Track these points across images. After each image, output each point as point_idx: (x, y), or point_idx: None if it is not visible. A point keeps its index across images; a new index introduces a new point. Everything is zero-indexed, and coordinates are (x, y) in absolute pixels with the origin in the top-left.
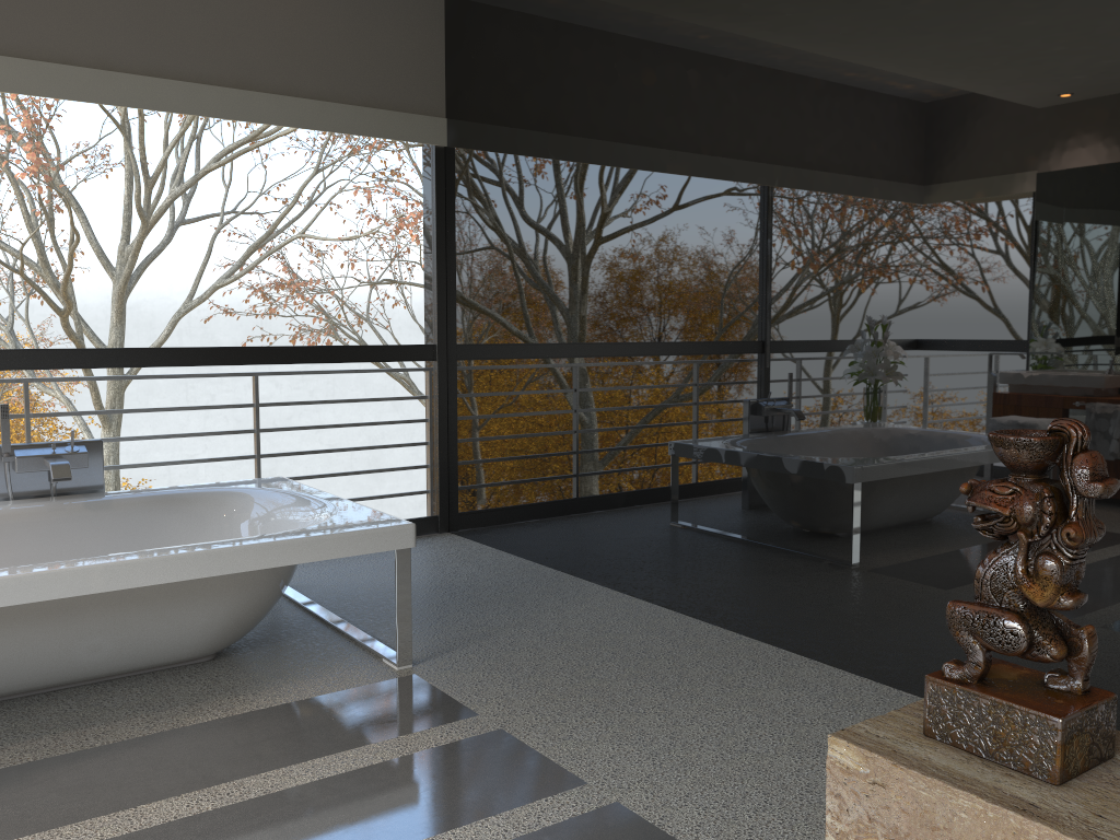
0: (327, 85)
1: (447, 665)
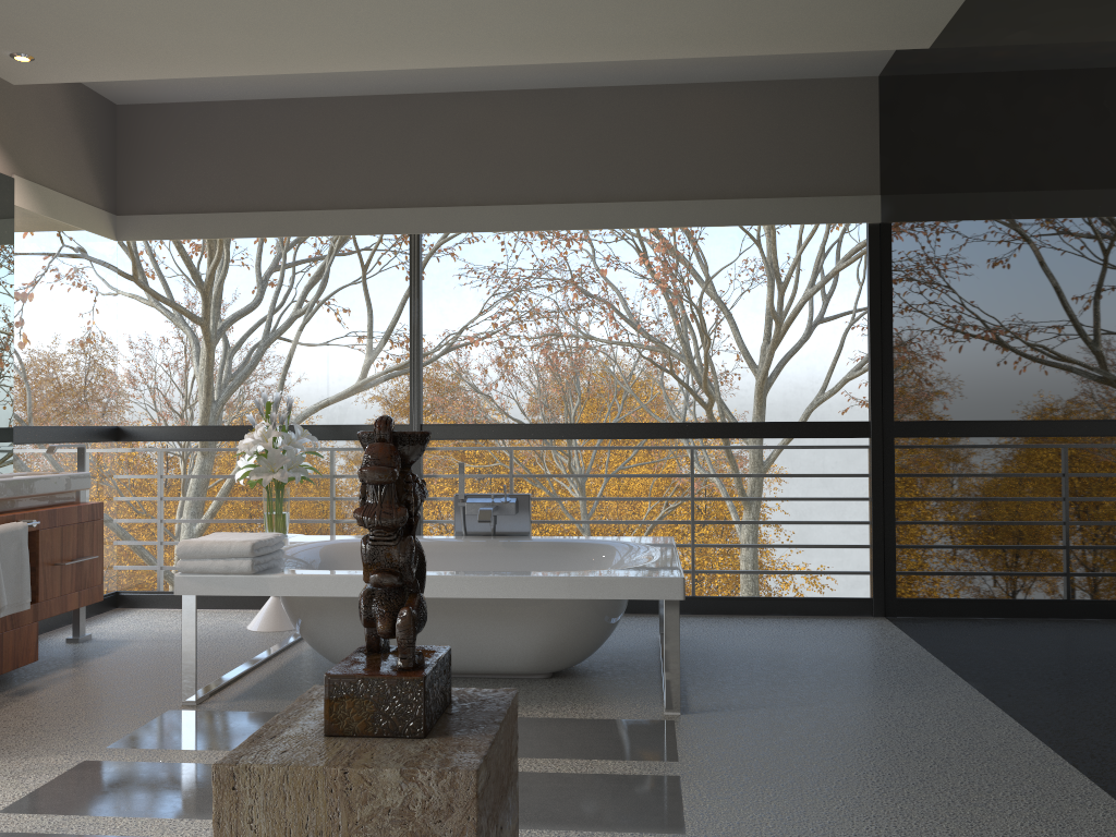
0: (754, 184)
1: (711, 720)
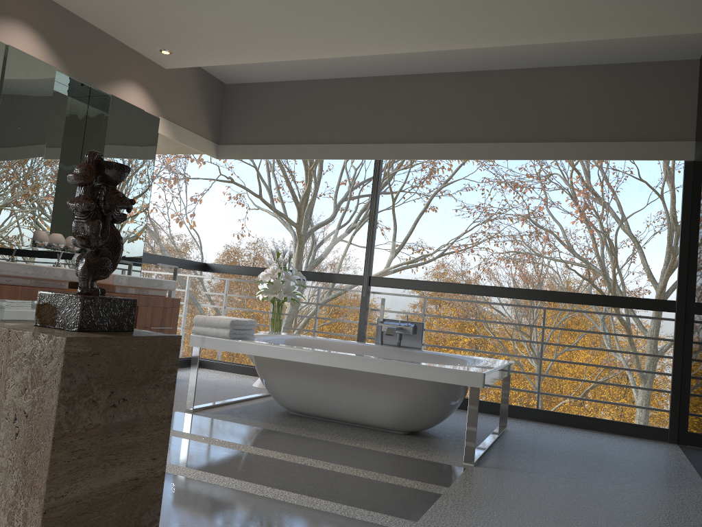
0: (600, 132)
1: (491, 472)
